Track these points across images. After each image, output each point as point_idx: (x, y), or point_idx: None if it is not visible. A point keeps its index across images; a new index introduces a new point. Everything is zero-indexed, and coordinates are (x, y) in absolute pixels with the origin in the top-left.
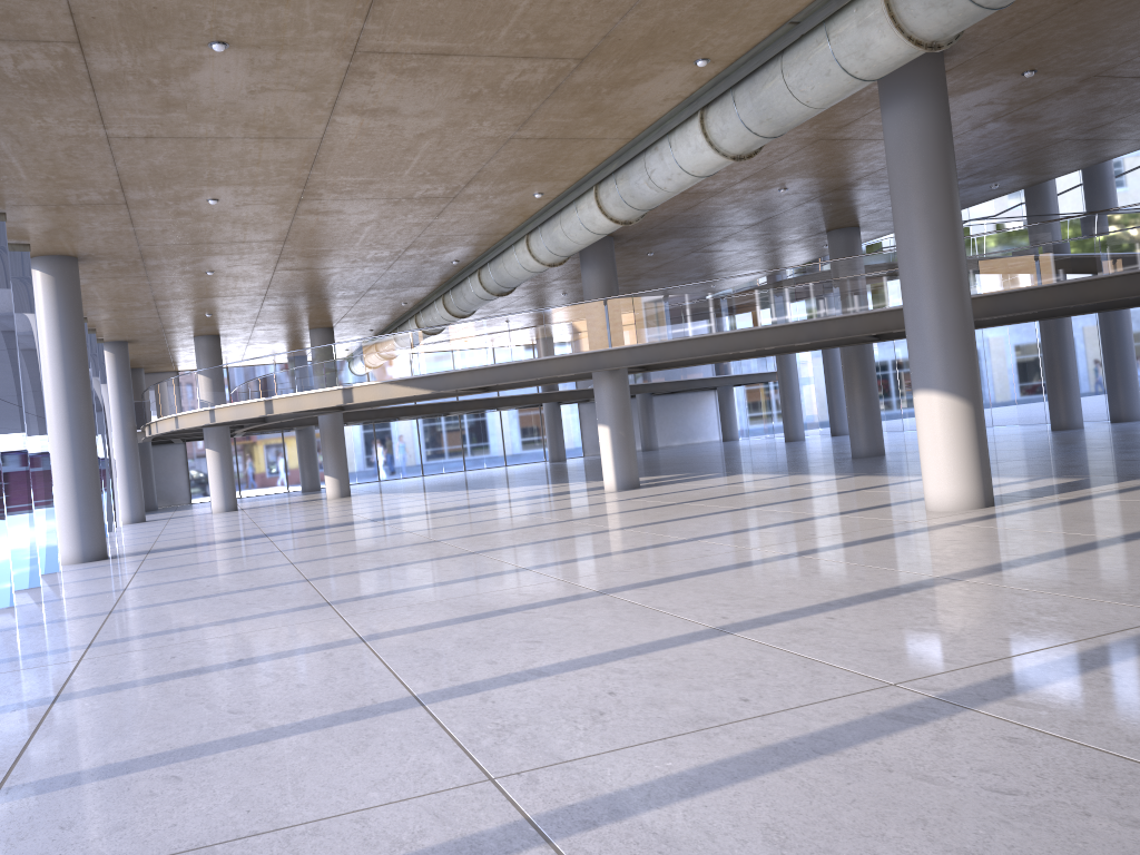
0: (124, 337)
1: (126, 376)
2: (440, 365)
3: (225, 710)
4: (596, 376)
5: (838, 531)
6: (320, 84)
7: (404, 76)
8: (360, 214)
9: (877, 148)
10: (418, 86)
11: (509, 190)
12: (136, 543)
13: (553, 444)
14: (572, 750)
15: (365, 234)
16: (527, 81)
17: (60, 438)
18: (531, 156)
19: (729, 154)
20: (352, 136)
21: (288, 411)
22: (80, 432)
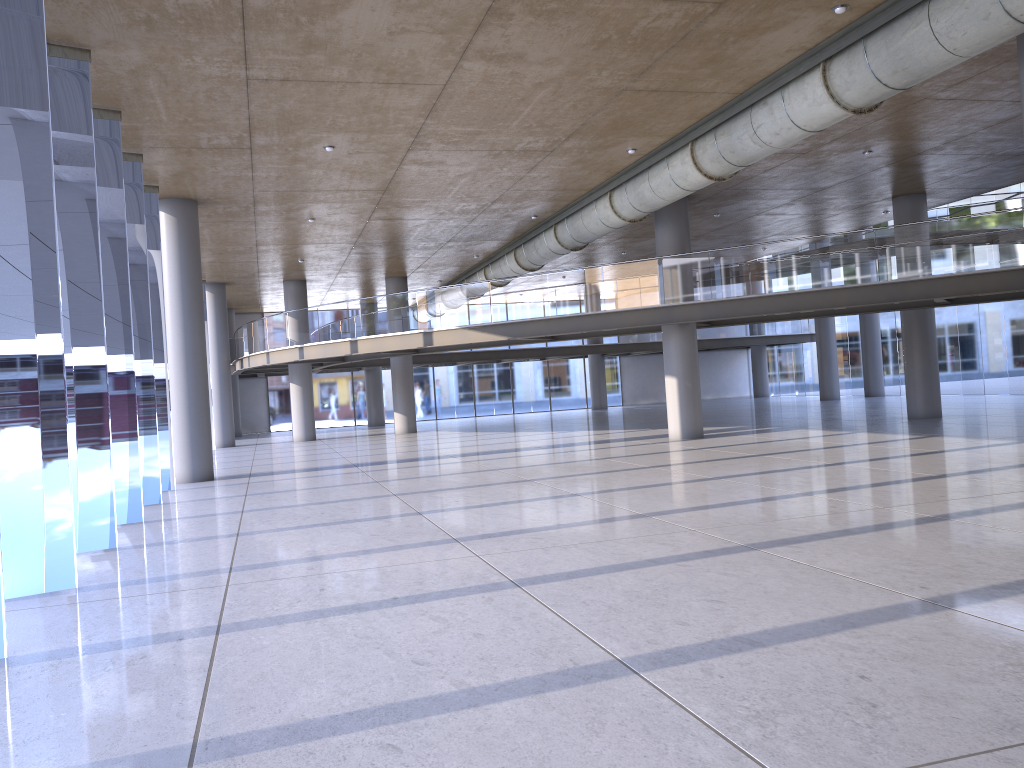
0: (223, 279)
1: (223, 315)
2: (517, 314)
3: (408, 660)
4: (665, 329)
5: (968, 494)
6: (458, 25)
7: (541, 18)
8: (460, 165)
9: (978, 110)
10: (551, 30)
11: (605, 145)
12: (235, 466)
13: (596, 393)
14: (876, 758)
15: (459, 186)
16: (658, 27)
17: (177, 366)
18: (637, 109)
19: (850, 107)
20: (474, 83)
21: (372, 351)
22: (194, 362)
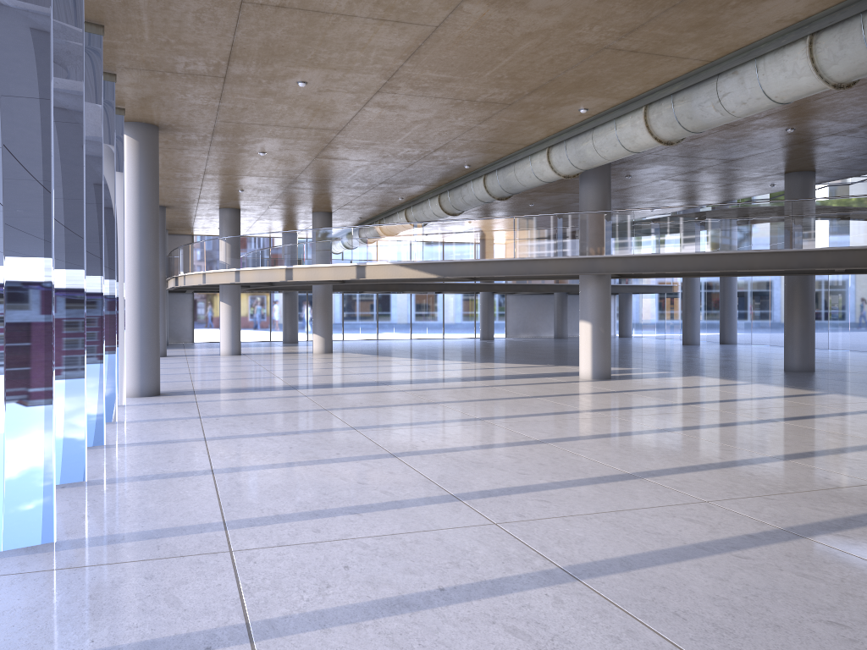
0: (164, 203)
1: (162, 235)
2: (447, 254)
3: None
4: (584, 278)
5: None
6: None
7: None
8: (419, 112)
9: None
10: None
11: (561, 103)
12: (175, 380)
13: (485, 325)
14: None
15: (411, 132)
16: None
17: (130, 285)
18: (608, 69)
19: (831, 81)
20: (466, 28)
21: (306, 279)
22: (148, 282)
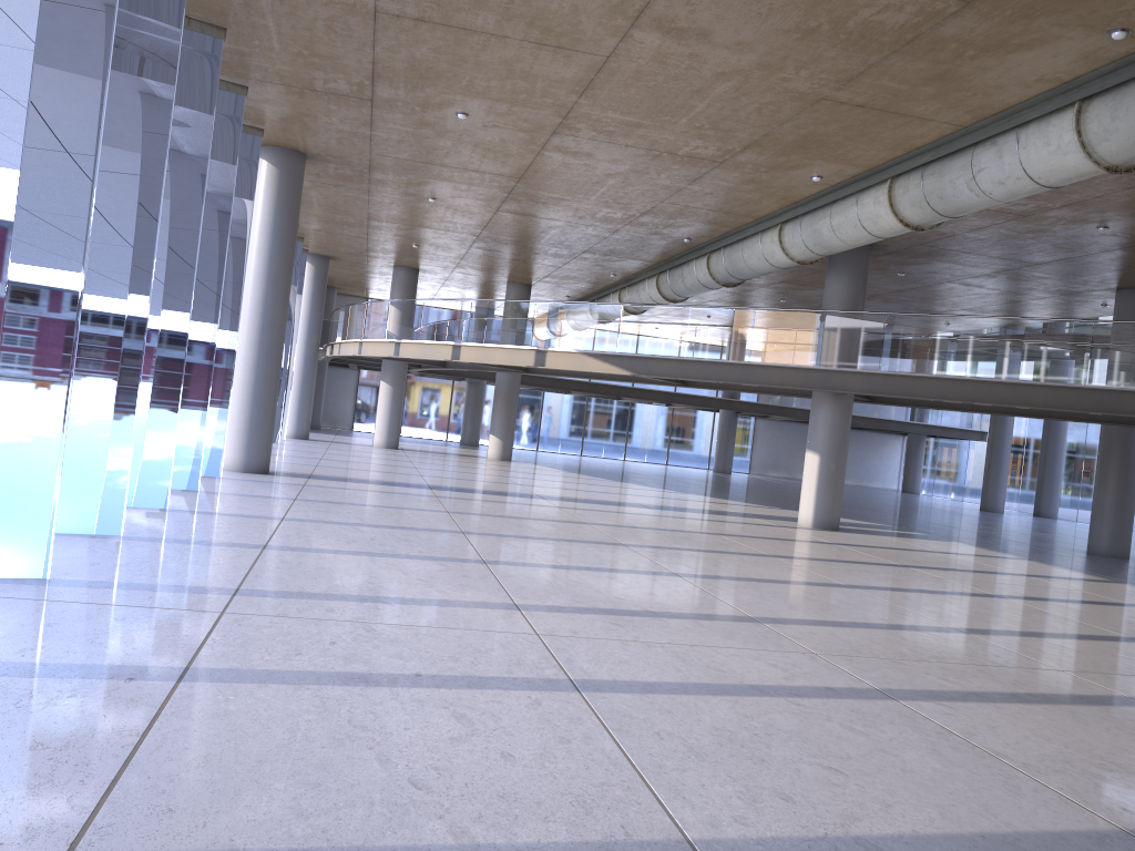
0: (327, 252)
1: (321, 292)
2: (646, 347)
3: (404, 777)
4: (817, 396)
5: None
6: None
7: None
8: (610, 162)
9: None
10: (748, 5)
11: (786, 166)
12: (297, 463)
13: (722, 454)
14: None
15: (606, 188)
16: (882, 23)
17: (249, 338)
18: (834, 127)
19: (1104, 162)
20: (643, 61)
21: (475, 361)
22: (270, 337)
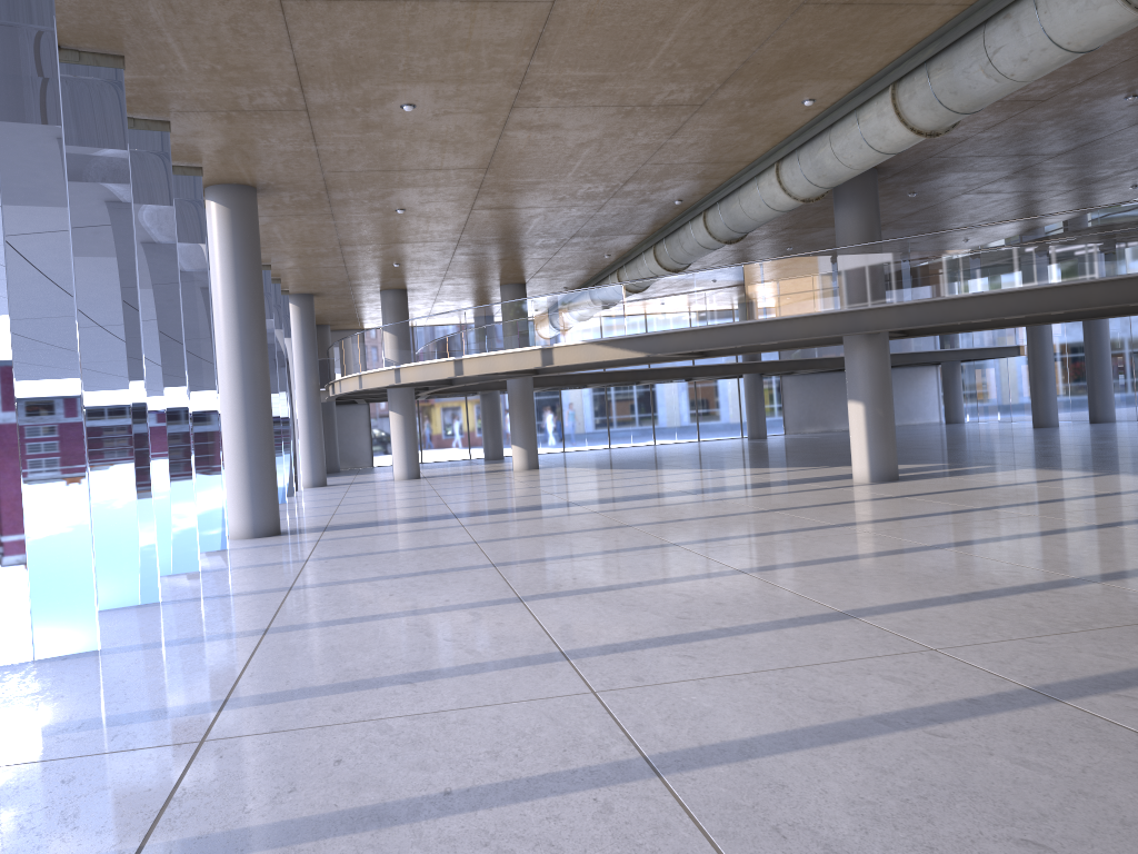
0: (309, 290)
1: (311, 331)
2: (657, 324)
3: None
4: (849, 341)
5: None
6: None
7: None
8: (580, 130)
9: None
10: None
11: (773, 95)
12: (313, 515)
13: (753, 420)
14: None
15: (582, 160)
16: None
17: (232, 394)
18: (821, 36)
19: None
20: None
21: (480, 373)
22: (254, 388)
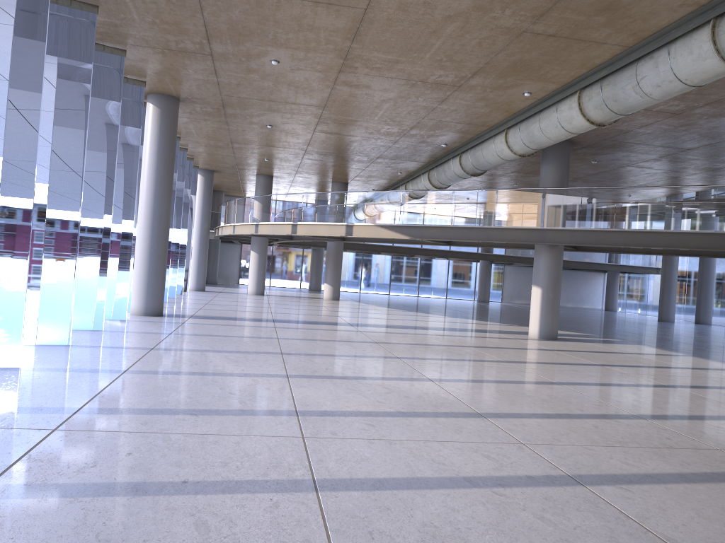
0: (212, 167)
1: (209, 194)
2: (419, 219)
3: None
4: (538, 248)
5: None
6: None
7: None
8: (383, 91)
9: None
10: None
11: (505, 86)
12: (188, 307)
13: (482, 290)
14: None
15: (383, 110)
16: None
17: (145, 224)
18: (535, 53)
19: None
20: (391, 10)
21: (306, 234)
22: (159, 223)
